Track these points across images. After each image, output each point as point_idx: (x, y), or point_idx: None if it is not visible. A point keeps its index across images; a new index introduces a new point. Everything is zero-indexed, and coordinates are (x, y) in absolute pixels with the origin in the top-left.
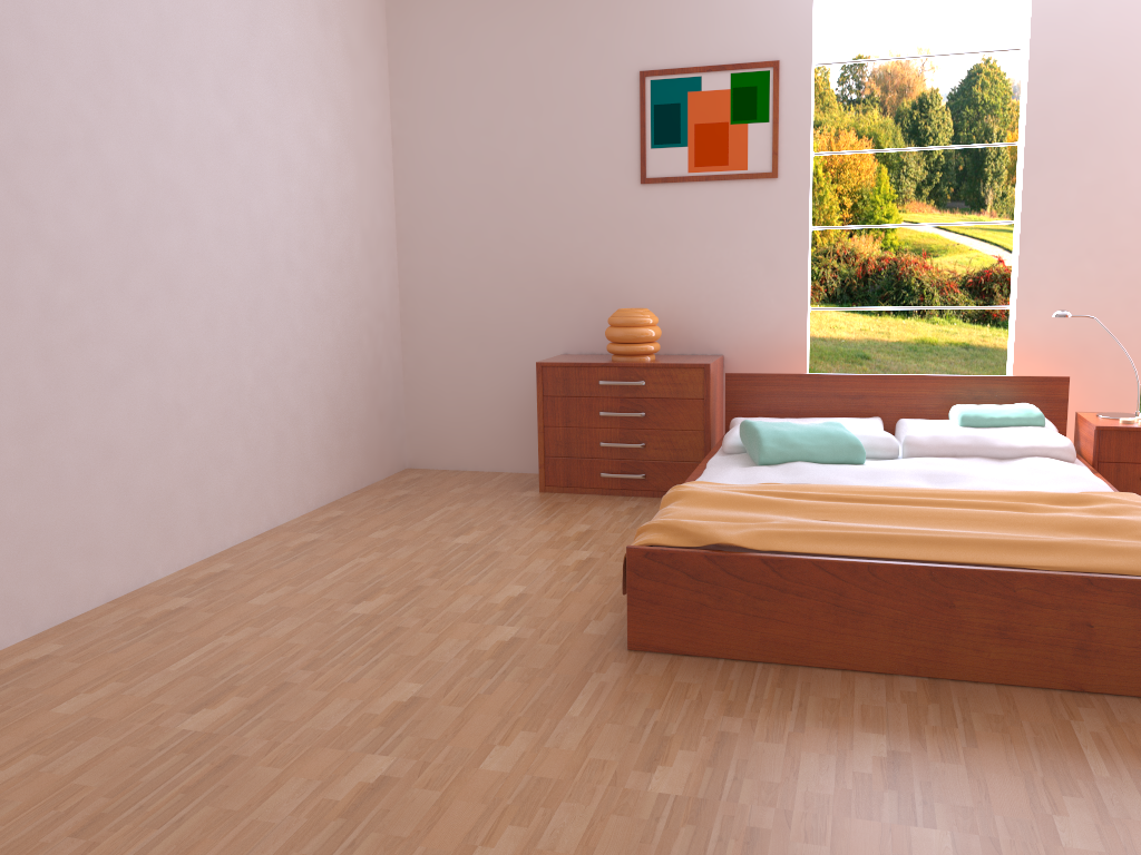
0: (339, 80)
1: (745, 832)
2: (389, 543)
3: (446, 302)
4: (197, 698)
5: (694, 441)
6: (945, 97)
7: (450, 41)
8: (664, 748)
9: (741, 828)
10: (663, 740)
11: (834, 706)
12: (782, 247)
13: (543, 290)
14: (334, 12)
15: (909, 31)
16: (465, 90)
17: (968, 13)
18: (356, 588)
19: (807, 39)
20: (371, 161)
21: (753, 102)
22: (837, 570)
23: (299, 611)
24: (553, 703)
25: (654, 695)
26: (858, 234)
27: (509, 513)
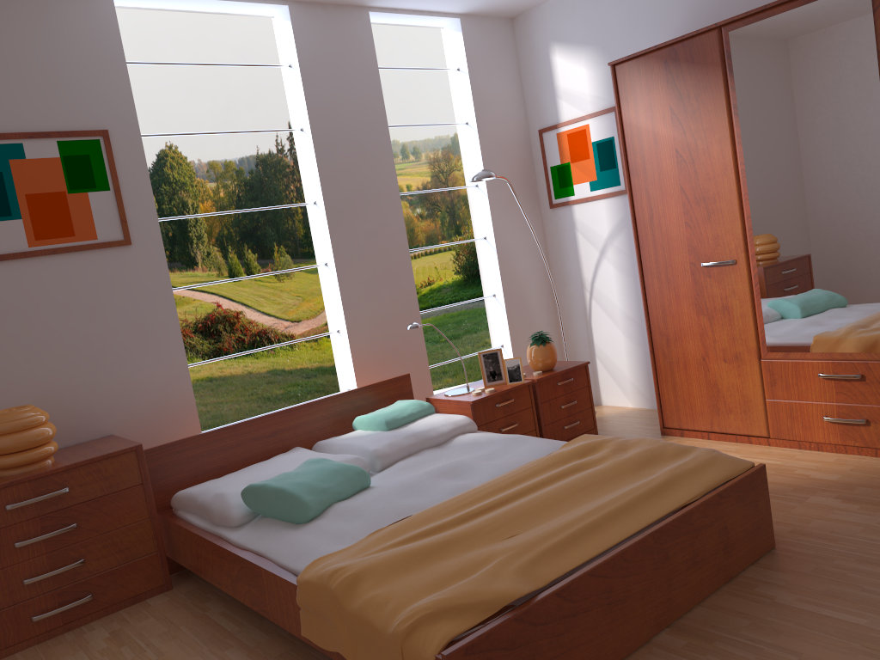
0: None
1: None
2: None
3: None
4: None
5: (142, 532)
6: None
7: None
8: None
9: None
10: None
11: None
12: (151, 312)
13: None
14: None
15: None
16: None
17: (146, 108)
18: None
19: (131, 111)
20: None
21: (89, 171)
22: (604, 570)
23: None
24: None
25: None
26: None
27: None
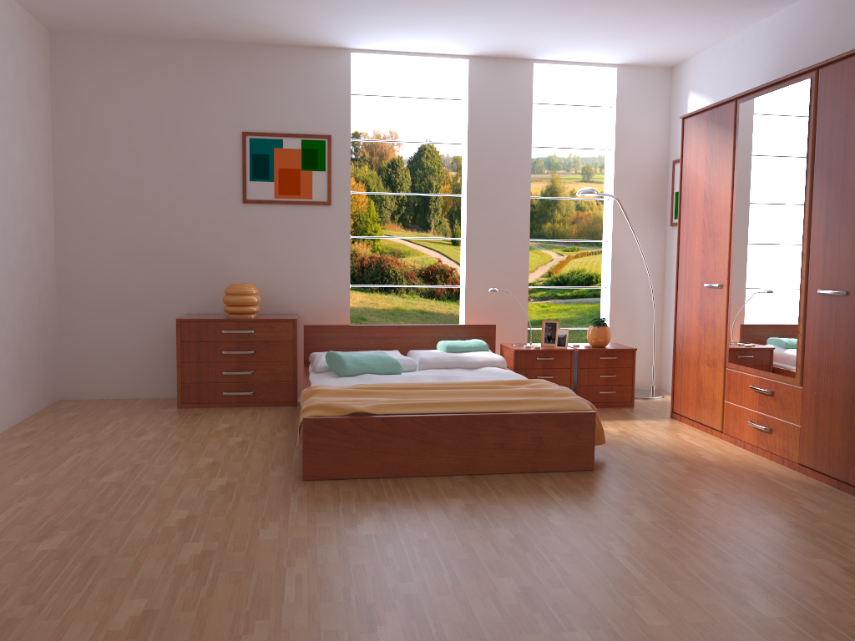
0: (25, 115)
1: (418, 541)
2: (91, 444)
3: (95, 277)
4: (34, 535)
5: (287, 368)
6: (406, 162)
7: (103, 96)
8: (355, 518)
9: (415, 541)
10: (352, 515)
11: (429, 491)
12: (334, 247)
13: (172, 270)
14: (23, 67)
15: (385, 121)
16: (114, 130)
17: (418, 115)
18: (91, 469)
19: (347, 124)
20: (41, 174)
21: (316, 158)
22: (421, 421)
23: (61, 485)
24: (278, 508)
25: (333, 497)
26: (358, 241)
27: (166, 421)
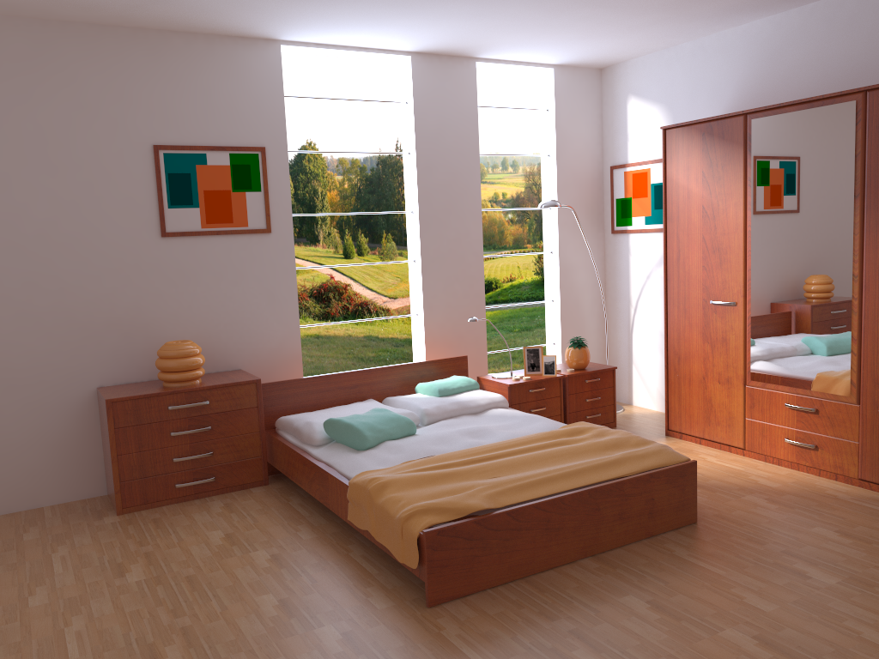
0: None
1: None
2: (69, 604)
3: None
4: None
5: (253, 441)
6: None
7: None
8: (564, 655)
9: None
10: (554, 651)
11: (584, 590)
12: (278, 284)
13: (73, 331)
14: None
15: None
16: None
17: (295, 111)
18: (126, 653)
19: (283, 133)
20: None
21: (249, 176)
22: (546, 506)
23: None
24: None
25: (498, 628)
26: None
27: (129, 541)
